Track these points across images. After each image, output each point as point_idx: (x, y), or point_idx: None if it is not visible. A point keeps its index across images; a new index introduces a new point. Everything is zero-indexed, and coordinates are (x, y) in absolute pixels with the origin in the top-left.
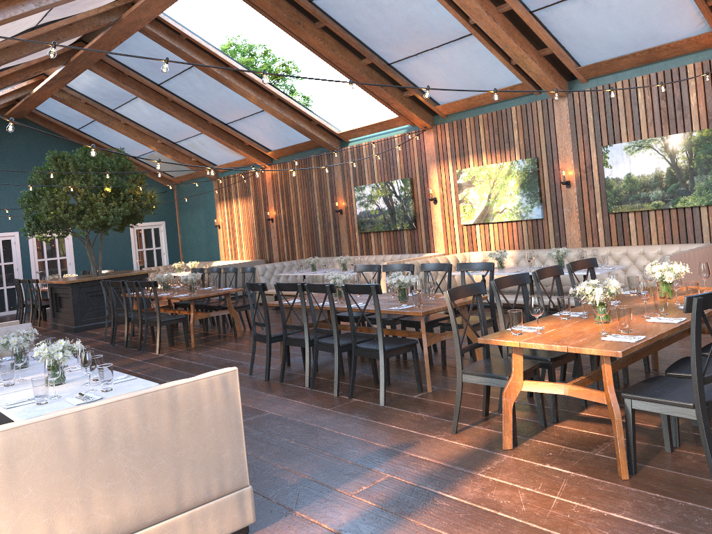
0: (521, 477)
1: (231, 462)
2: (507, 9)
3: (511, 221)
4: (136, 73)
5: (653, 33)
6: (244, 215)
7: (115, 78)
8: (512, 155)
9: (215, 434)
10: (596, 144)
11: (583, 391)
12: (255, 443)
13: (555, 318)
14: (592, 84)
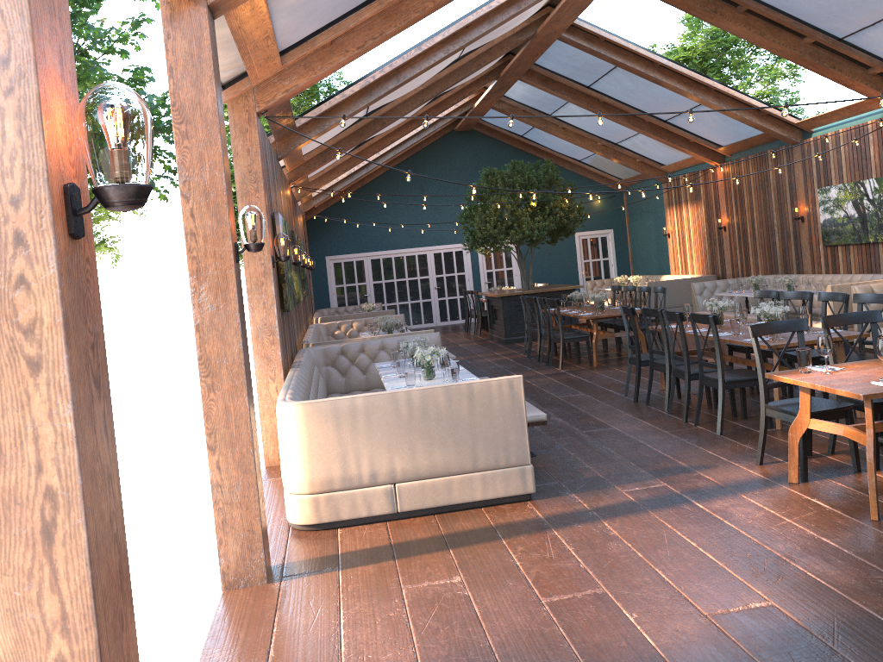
0: (776, 503)
1: (515, 444)
2: None
3: None
4: (564, 78)
5: None
6: (694, 222)
7: (544, 85)
8: None
9: (502, 422)
10: None
11: (855, 433)
12: (582, 448)
13: (879, 361)
14: None
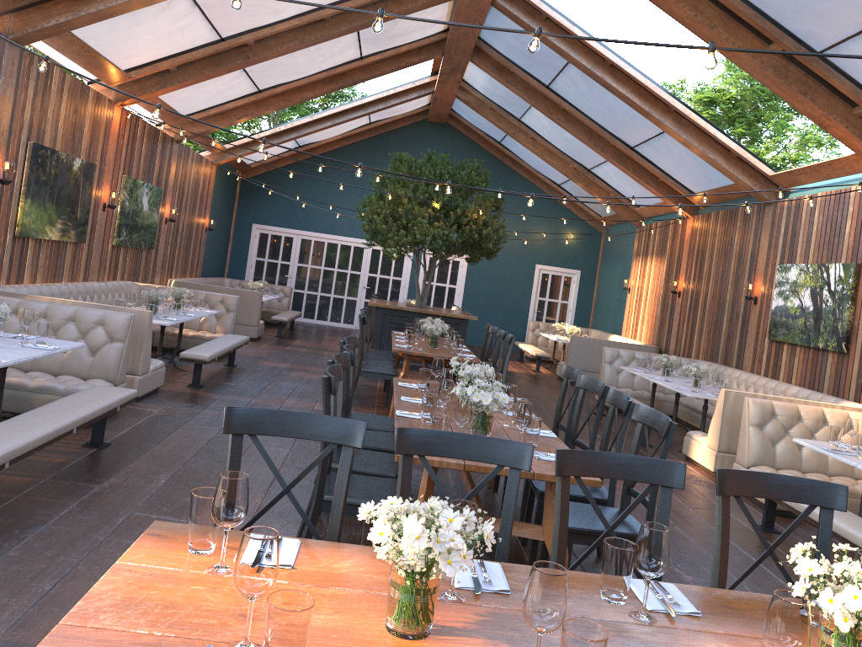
0: None
1: None
2: None
3: None
4: (521, 69)
5: None
6: (654, 280)
7: (498, 74)
8: None
9: None
10: None
11: None
12: (54, 546)
13: None
14: None
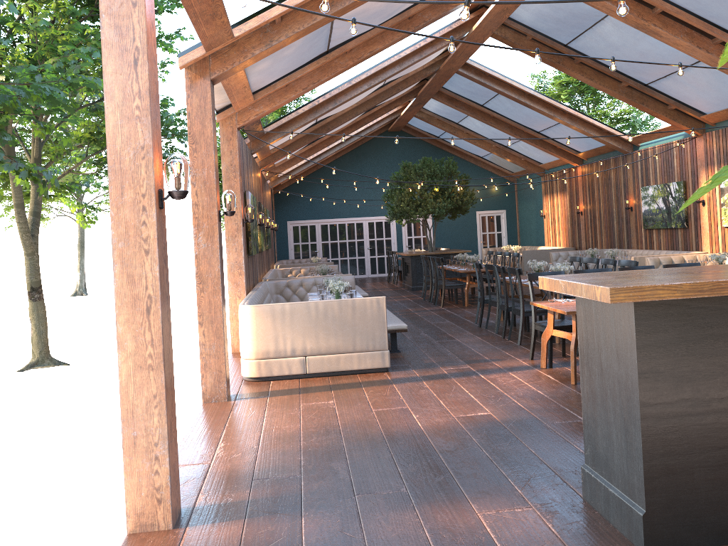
0: (526, 376)
1: (379, 337)
2: (719, 41)
3: None
4: (464, 98)
5: None
6: (561, 207)
7: (450, 103)
8: None
9: (372, 323)
10: None
11: (571, 336)
12: (431, 349)
13: None
14: None
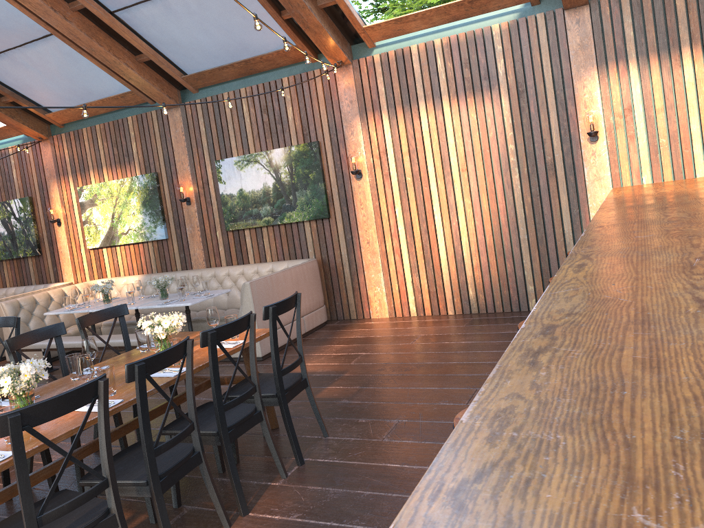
0: None
1: None
2: (80, 7)
3: (138, 243)
4: None
5: (243, 43)
6: None
7: None
8: (132, 170)
9: None
10: (211, 158)
11: None
12: None
13: None
14: (202, 94)
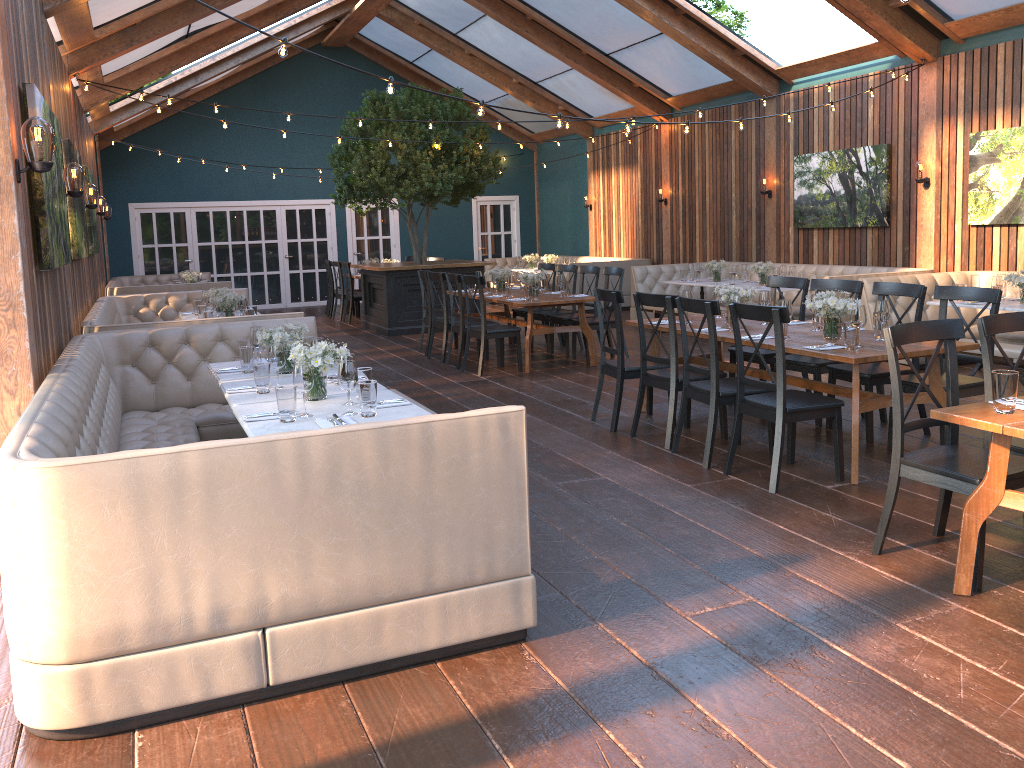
0: (971, 644)
1: (506, 538)
2: None
3: None
4: None
5: None
6: (626, 192)
7: None
8: None
9: (485, 497)
10: None
11: None
12: (571, 516)
13: None
14: None
